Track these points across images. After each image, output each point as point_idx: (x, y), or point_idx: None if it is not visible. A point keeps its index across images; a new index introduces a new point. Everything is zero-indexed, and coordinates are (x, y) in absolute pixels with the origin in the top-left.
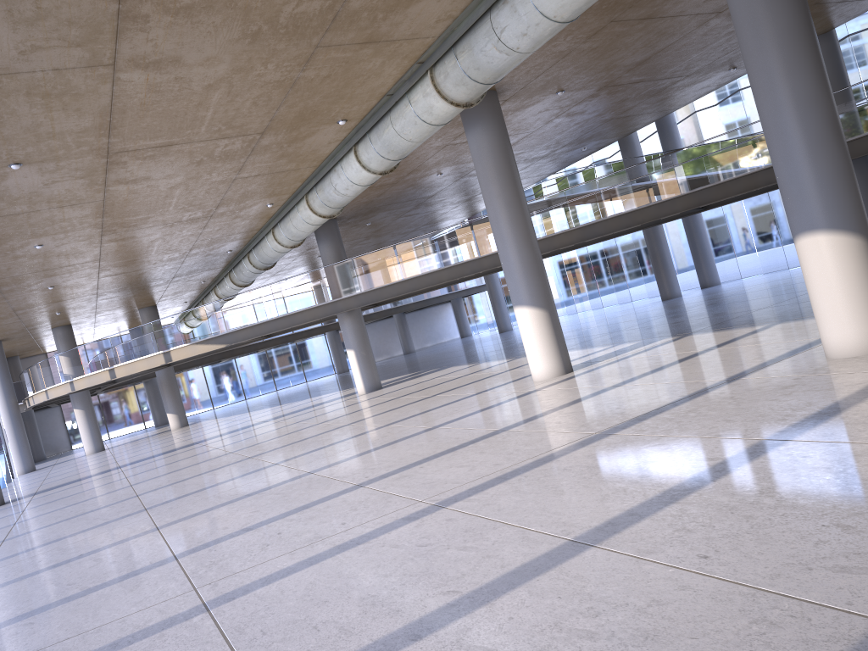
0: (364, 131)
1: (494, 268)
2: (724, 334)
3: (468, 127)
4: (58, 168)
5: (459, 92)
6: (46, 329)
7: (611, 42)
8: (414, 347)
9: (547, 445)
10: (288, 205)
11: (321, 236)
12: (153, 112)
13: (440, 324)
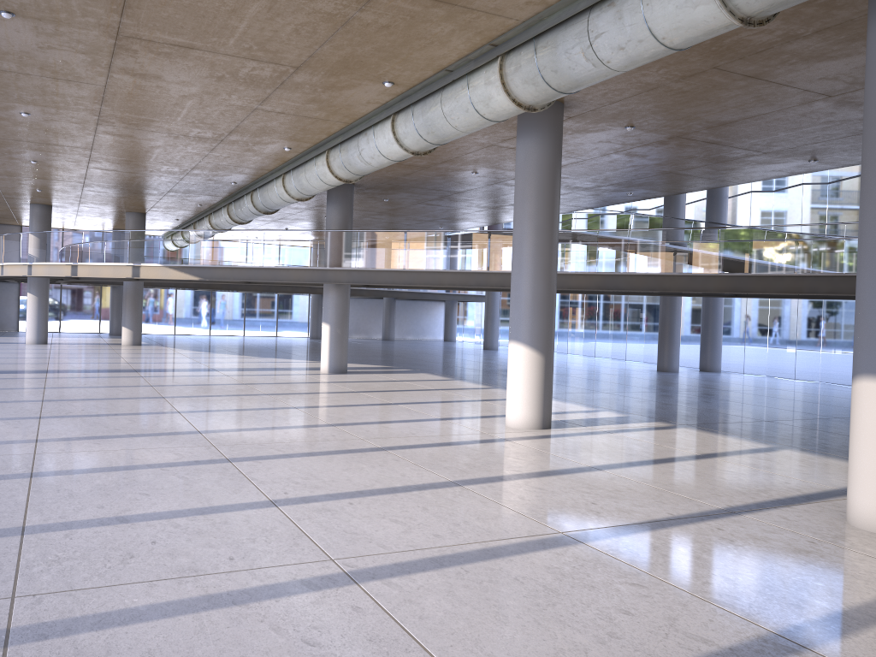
0: (408, 102)
1: (500, 288)
2: (723, 440)
3: (521, 133)
4: (57, 33)
5: (525, 91)
6: (24, 202)
7: (704, 91)
8: (394, 335)
9: (502, 528)
10: (307, 155)
11: (333, 197)
12: (177, 2)
13: (427, 320)
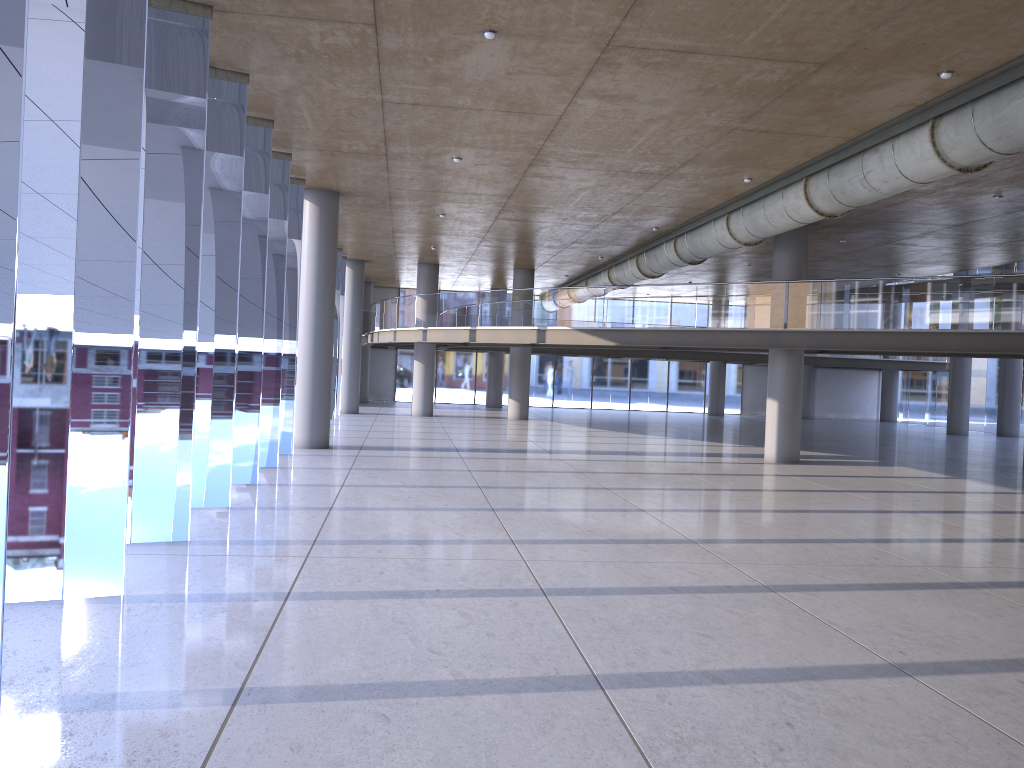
0: (967, 98)
1: None
2: None
3: None
4: (536, 52)
5: None
6: (412, 262)
7: None
8: (814, 412)
9: None
10: (770, 186)
11: (783, 240)
12: None
13: (856, 394)
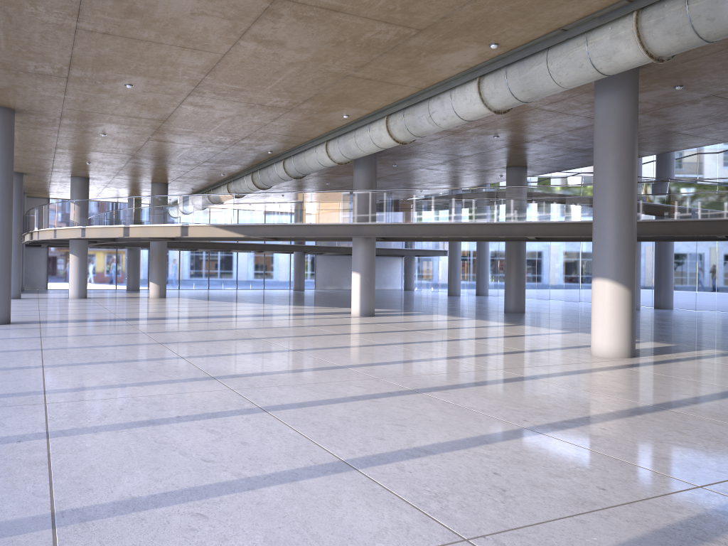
0: (503, 63)
1: (524, 236)
2: None
3: (603, 90)
4: None
5: (664, 42)
6: (66, 175)
7: None
8: None
9: None
10: (360, 122)
11: (361, 162)
12: None
13: (388, 273)
